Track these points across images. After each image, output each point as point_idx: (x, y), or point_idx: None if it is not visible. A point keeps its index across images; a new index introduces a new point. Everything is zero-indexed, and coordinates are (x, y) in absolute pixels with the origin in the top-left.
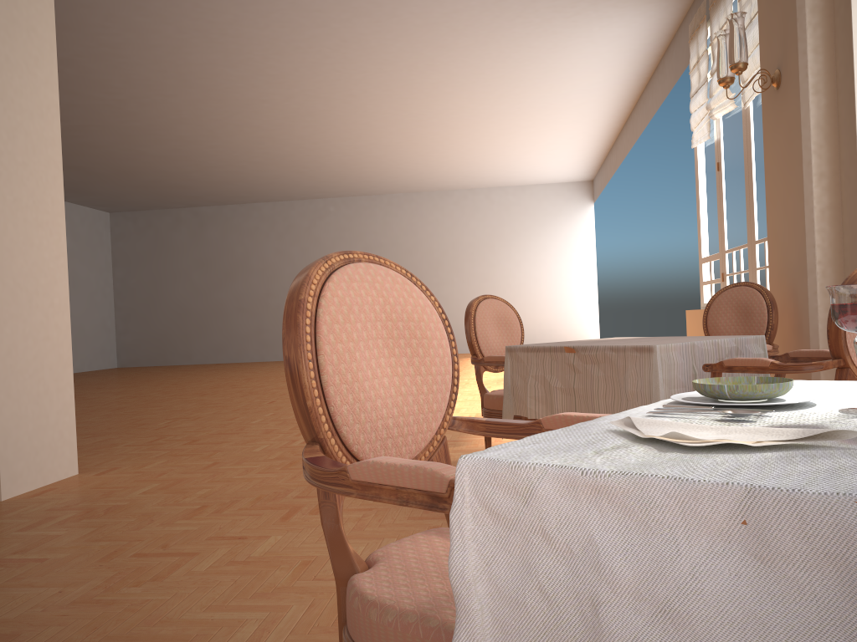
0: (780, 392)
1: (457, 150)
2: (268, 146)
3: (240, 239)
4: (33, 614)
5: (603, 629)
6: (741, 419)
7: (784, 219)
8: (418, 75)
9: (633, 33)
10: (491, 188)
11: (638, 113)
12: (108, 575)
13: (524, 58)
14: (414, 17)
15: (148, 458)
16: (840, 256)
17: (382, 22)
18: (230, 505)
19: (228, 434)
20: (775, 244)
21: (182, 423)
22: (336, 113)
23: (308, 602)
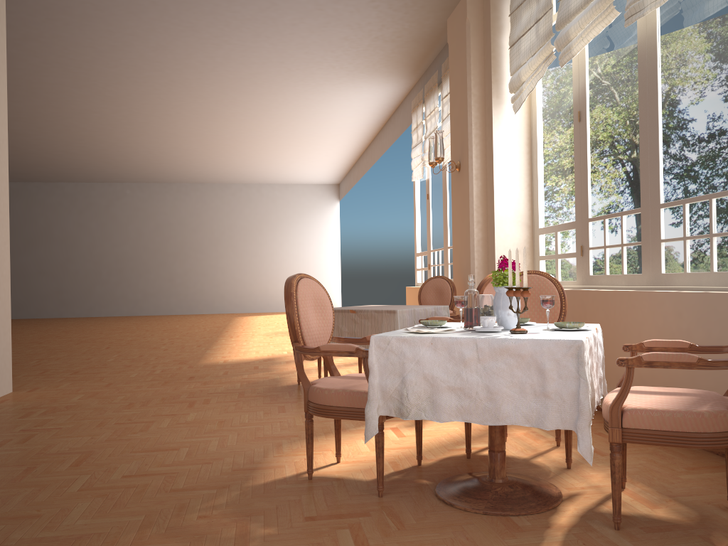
0: (443, 323)
1: (240, 157)
2: (86, 142)
3: (43, 212)
4: (90, 445)
5: (405, 368)
6: (432, 329)
7: (461, 242)
8: (222, 107)
9: (375, 98)
10: (262, 184)
11: (376, 145)
12: (111, 431)
13: (301, 104)
14: (228, 73)
15: (54, 382)
16: (486, 264)
17: (204, 73)
18: (148, 402)
19: (97, 368)
20: (456, 255)
21: (49, 362)
22: (152, 125)
23: (236, 433)
